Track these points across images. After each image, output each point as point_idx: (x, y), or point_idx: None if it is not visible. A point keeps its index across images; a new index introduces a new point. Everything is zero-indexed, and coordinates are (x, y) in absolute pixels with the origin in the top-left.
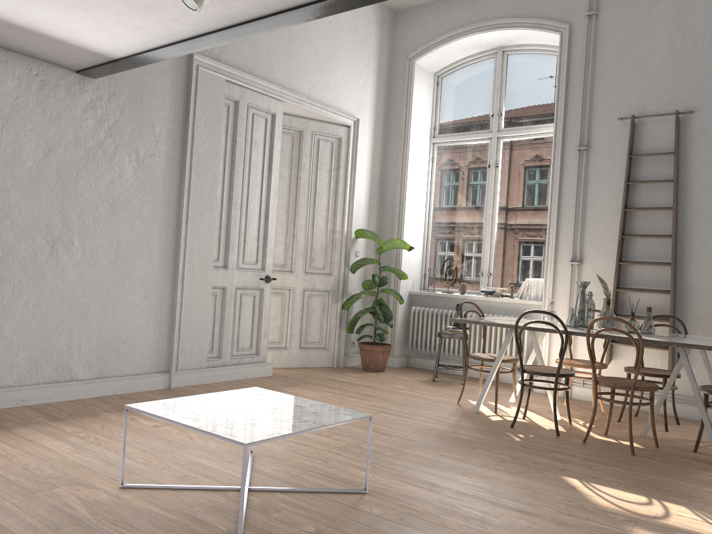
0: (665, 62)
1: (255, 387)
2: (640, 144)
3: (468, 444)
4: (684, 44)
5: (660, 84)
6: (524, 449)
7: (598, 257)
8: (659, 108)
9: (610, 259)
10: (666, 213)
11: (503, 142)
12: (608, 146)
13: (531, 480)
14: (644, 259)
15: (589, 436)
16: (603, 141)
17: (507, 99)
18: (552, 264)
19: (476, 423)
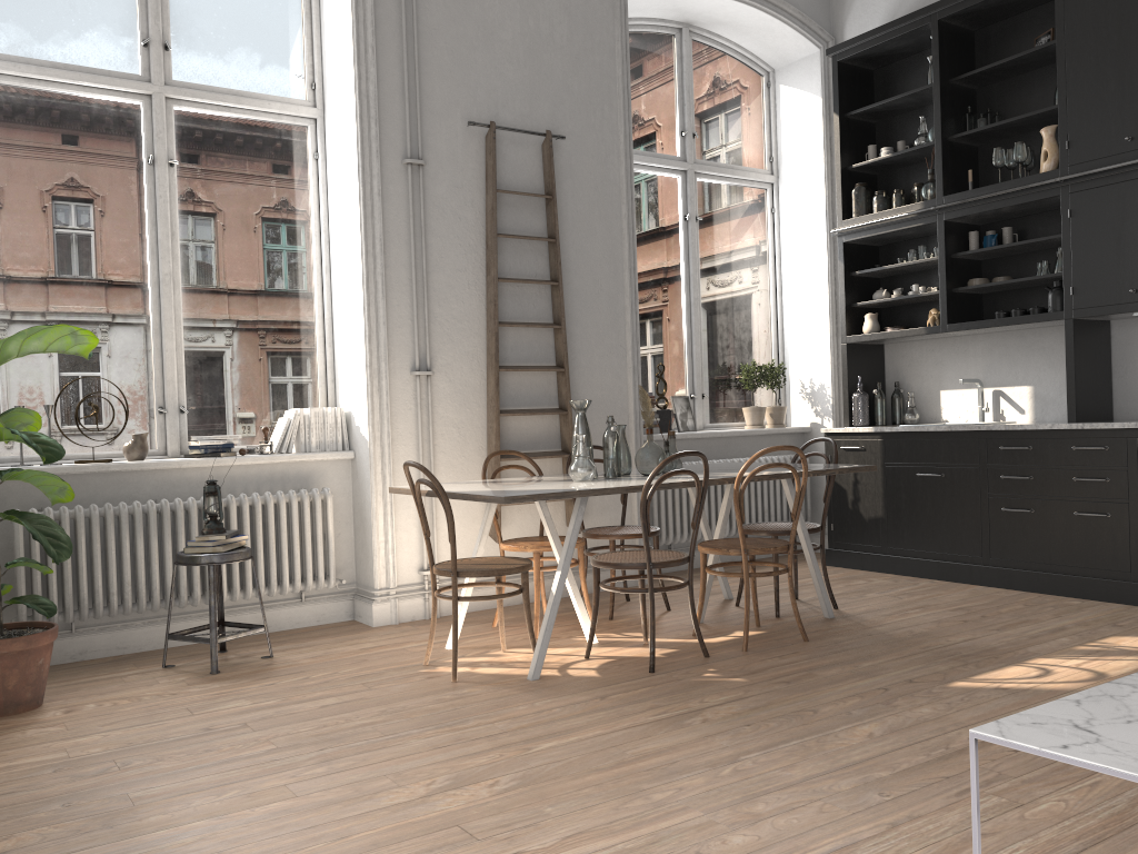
0: (517, 46)
1: (983, 730)
2: (498, 174)
3: (784, 711)
4: (539, 28)
5: (515, 81)
6: (802, 684)
7: (455, 361)
8: (517, 119)
9: (474, 363)
10: (540, 289)
11: (179, 112)
12: (451, 166)
13: (986, 703)
14: (519, 361)
15: (705, 643)
16: (443, 156)
17: (178, 16)
18: (384, 377)
19: (625, 688)
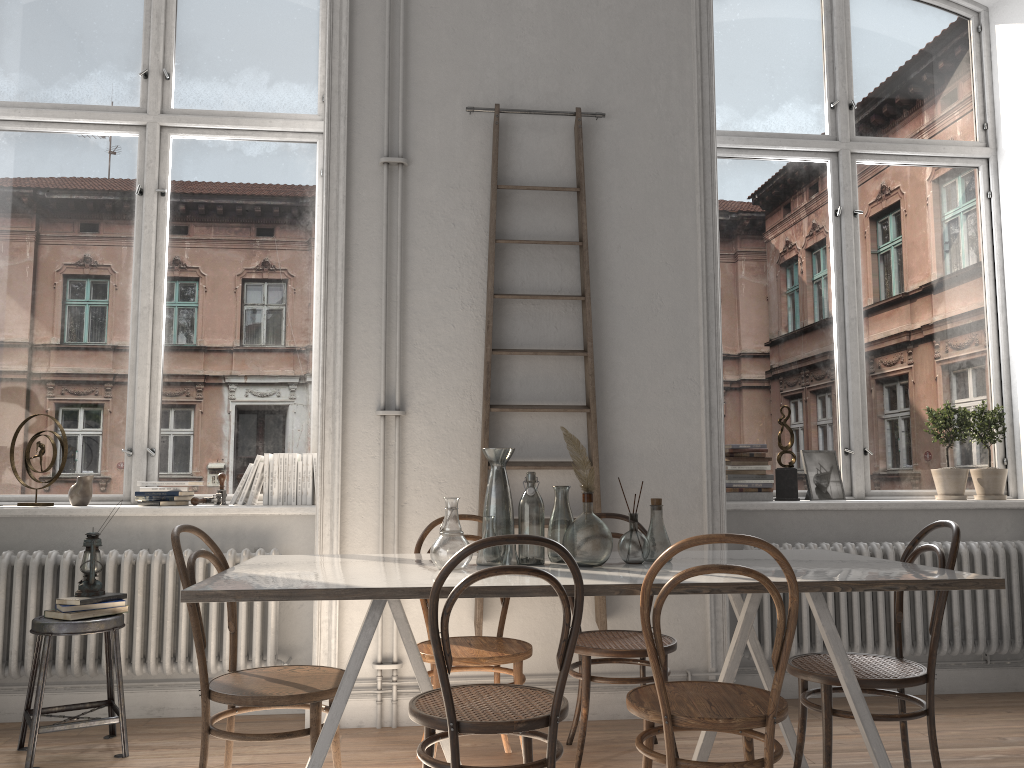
0: (544, 14)
1: None
2: (510, 168)
3: None
4: None
5: (540, 55)
6: None
7: (439, 399)
8: (540, 100)
9: (465, 401)
10: (566, 307)
11: (176, 140)
12: (445, 163)
13: None
14: (531, 399)
15: None
16: (435, 152)
17: (184, 44)
18: (338, 418)
19: None
